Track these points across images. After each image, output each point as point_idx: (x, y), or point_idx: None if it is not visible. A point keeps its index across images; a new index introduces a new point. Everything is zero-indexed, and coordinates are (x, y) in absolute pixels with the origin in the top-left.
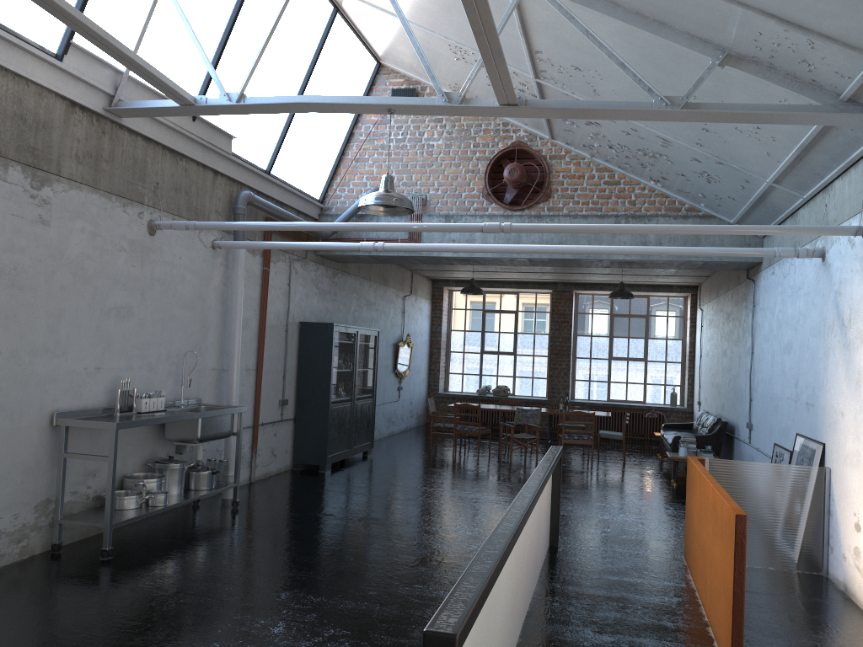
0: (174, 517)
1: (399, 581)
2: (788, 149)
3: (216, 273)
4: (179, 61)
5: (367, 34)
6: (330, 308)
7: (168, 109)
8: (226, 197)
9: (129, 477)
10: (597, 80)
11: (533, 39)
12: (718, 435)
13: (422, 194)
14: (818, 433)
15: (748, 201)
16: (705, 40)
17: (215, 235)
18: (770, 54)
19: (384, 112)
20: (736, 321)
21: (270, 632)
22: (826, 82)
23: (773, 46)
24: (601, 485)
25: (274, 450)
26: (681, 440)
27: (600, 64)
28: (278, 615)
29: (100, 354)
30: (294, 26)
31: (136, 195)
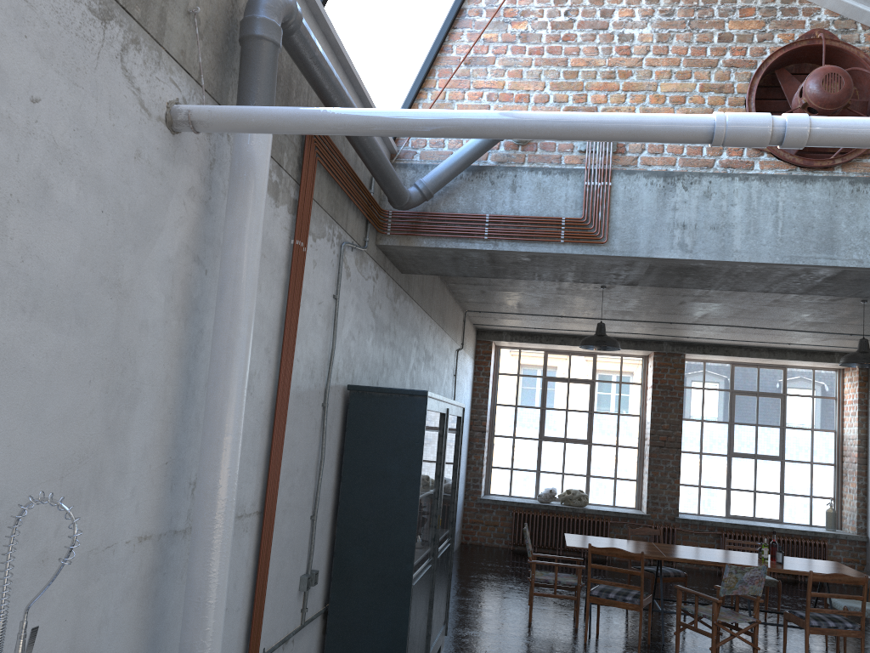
0: None
1: None
2: None
3: (173, 215)
4: None
5: None
6: (387, 360)
7: None
8: None
9: None
10: None
11: None
12: None
13: None
14: None
15: None
16: None
17: (179, 89)
18: None
19: None
20: None
21: None
22: None
23: None
24: None
25: None
26: None
27: None
28: None
29: None
30: None
31: None
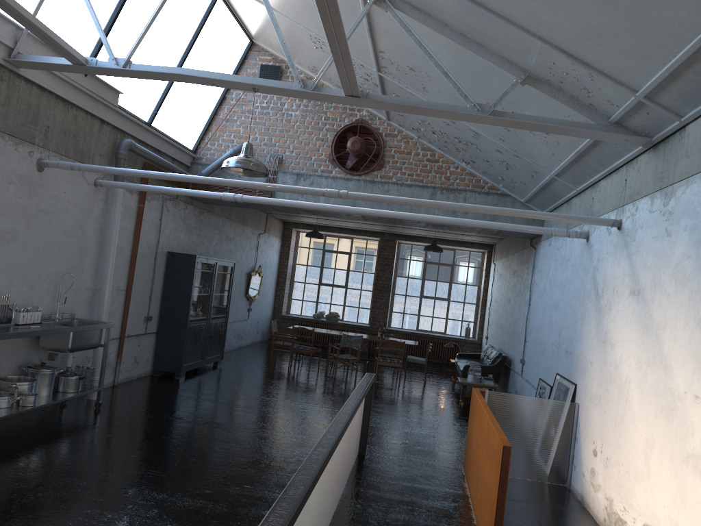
0: (43, 415)
1: (232, 481)
2: (568, 152)
3: (96, 207)
4: (76, 23)
5: (243, 16)
6: (195, 241)
7: (61, 65)
8: (110, 143)
9: (3, 379)
10: (427, 80)
11: (378, 41)
12: (498, 366)
13: (279, 154)
14: (572, 375)
15: (536, 187)
16: (512, 62)
17: (98, 174)
18: (560, 80)
19: (250, 90)
20: (519, 277)
21: (116, 525)
22: (600, 106)
23: (562, 74)
24: (405, 401)
25: (137, 358)
26: (470, 368)
27: (429, 68)
28: (124, 510)
29: None
30: (181, 4)
31: (28, 136)
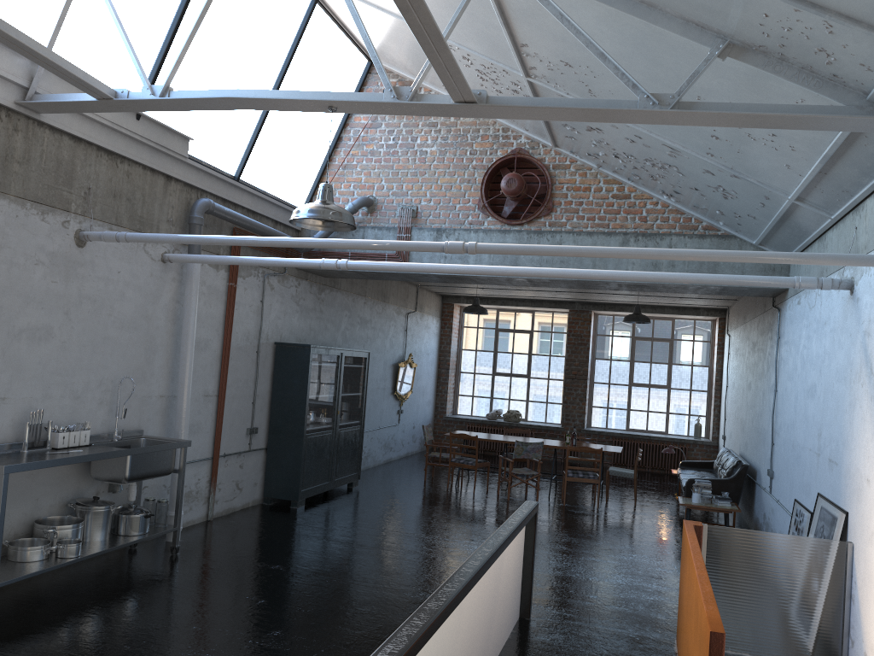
0: (99, 566)
1: None
2: (810, 161)
3: (166, 289)
4: (117, 51)
5: (352, 28)
6: (315, 327)
7: (85, 103)
8: (181, 205)
9: (43, 520)
10: (591, 78)
11: (515, 29)
12: (737, 480)
13: (413, 205)
14: (841, 498)
15: (770, 221)
16: (703, 25)
17: (166, 247)
18: (780, 42)
19: (326, 110)
20: (761, 352)
21: None
22: (850, 77)
23: (783, 32)
24: (601, 533)
25: (239, 483)
26: (695, 484)
27: (591, 58)
28: None
29: (6, 382)
30: (263, 17)
31: (60, 201)
